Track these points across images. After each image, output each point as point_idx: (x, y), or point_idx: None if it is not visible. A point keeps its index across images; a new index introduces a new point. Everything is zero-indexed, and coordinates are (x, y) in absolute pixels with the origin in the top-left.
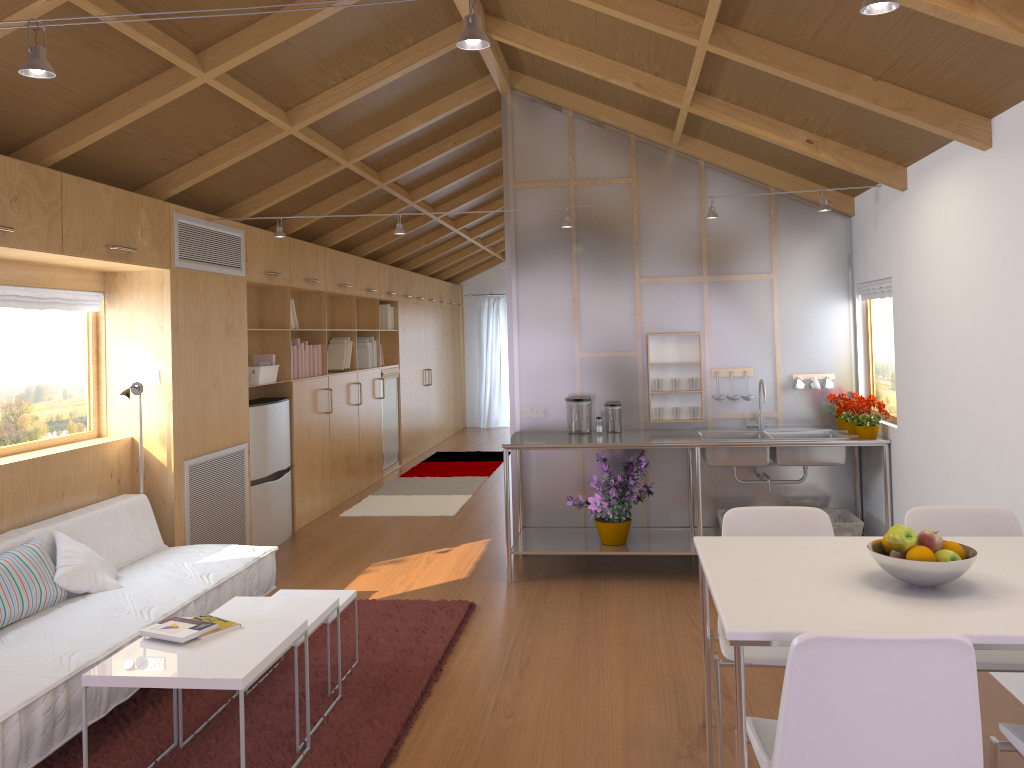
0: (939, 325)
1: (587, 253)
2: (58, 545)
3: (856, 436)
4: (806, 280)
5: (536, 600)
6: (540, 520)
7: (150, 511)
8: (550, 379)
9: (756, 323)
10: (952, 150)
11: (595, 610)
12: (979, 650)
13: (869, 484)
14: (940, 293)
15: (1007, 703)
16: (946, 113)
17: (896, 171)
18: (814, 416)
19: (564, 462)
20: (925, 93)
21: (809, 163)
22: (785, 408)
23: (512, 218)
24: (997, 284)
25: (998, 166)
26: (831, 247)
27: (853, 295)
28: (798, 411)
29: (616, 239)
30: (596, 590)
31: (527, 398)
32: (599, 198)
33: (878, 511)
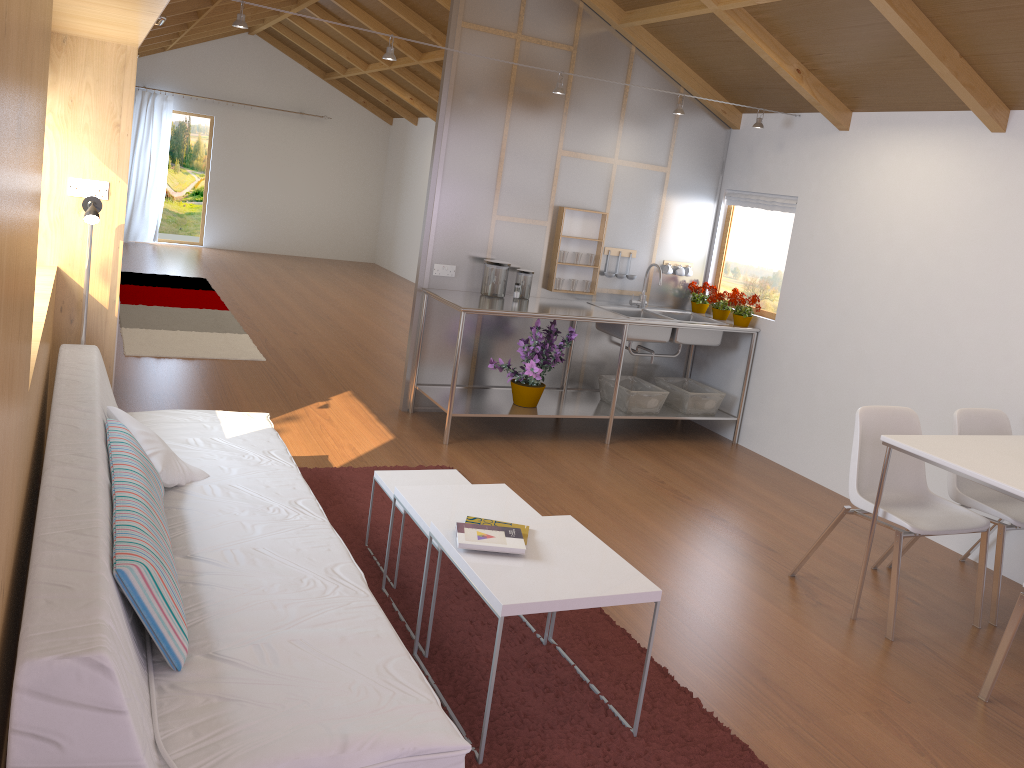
0: (875, 252)
1: (521, 115)
2: (126, 426)
3: (727, 322)
4: (690, 178)
5: (499, 463)
6: (433, 378)
7: (105, 368)
8: (465, 238)
9: (646, 210)
10: (938, 118)
11: (563, 472)
12: (1019, 514)
13: (708, 359)
14: (884, 227)
15: (921, 539)
16: (990, 98)
17: (845, 113)
18: (672, 298)
19: (465, 322)
20: (986, 78)
21: (745, 80)
22: (653, 289)
23: (455, 60)
24: (981, 239)
25: (1010, 150)
26: (713, 153)
27: (718, 198)
28: (661, 293)
29: (549, 106)
30: (534, 451)
31: (440, 255)
32: (541, 60)
33: (720, 383)
